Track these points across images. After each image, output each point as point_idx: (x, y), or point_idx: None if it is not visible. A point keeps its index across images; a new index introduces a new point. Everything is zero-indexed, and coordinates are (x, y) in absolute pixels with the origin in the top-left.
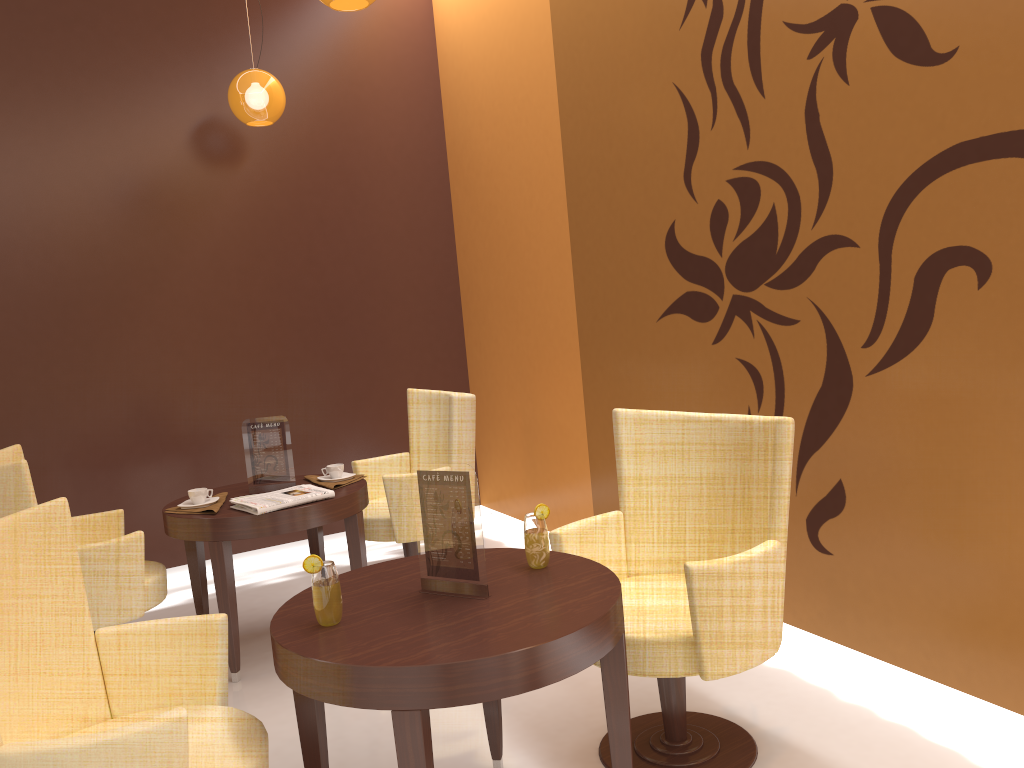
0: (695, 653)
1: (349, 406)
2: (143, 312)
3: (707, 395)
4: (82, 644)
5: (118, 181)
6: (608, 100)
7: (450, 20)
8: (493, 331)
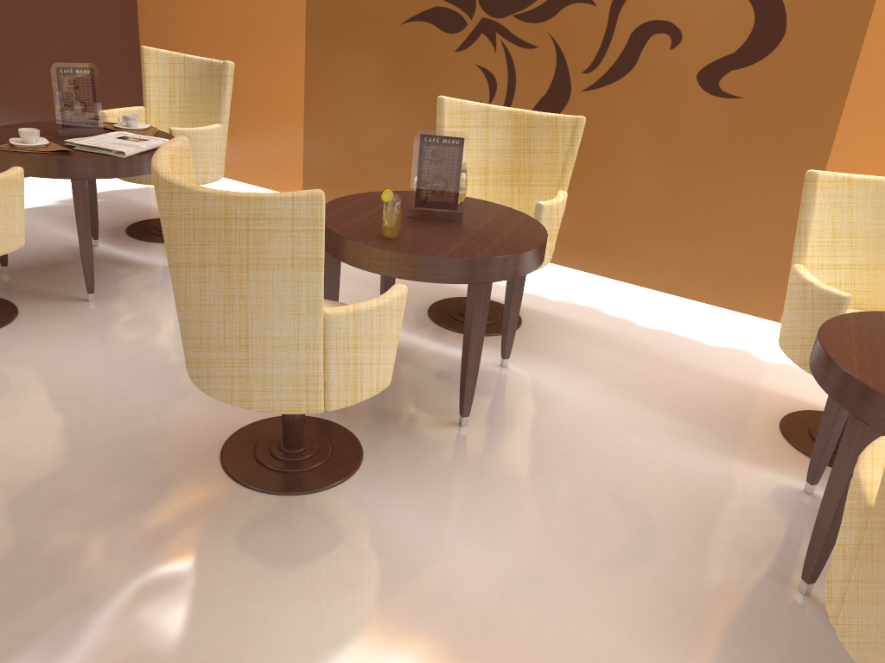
0: None
1: (34, 51)
2: None
3: (443, 88)
4: None
5: None
6: None
7: None
8: None
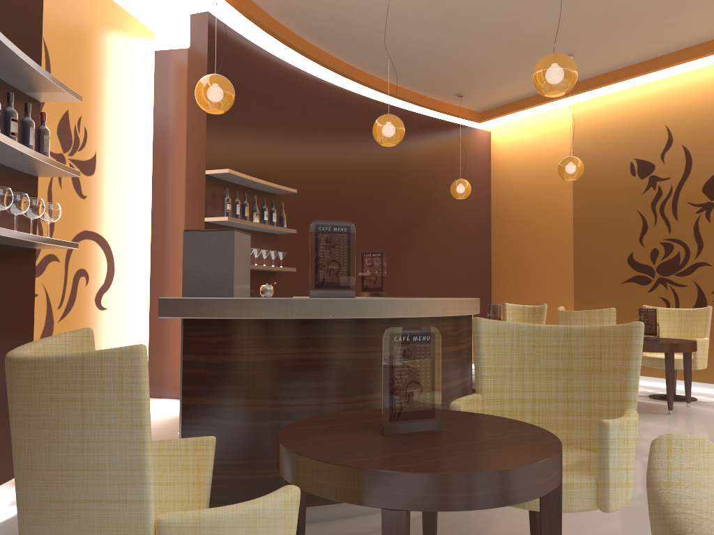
0: (692, 363)
1: None
2: (402, 263)
3: None
4: None
5: (400, 212)
6: (602, 210)
7: (503, 164)
8: (514, 286)
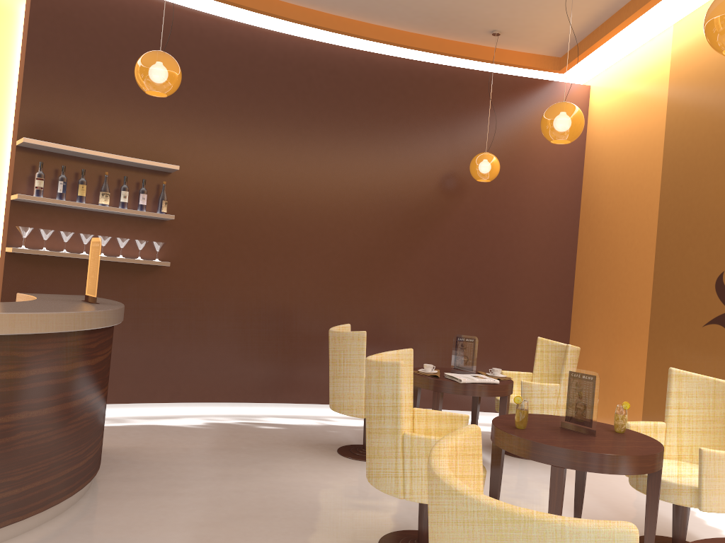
0: (697, 496)
1: (496, 340)
2: (401, 268)
3: None
4: (408, 411)
5: (403, 200)
6: (692, 196)
7: (597, 131)
8: (592, 314)
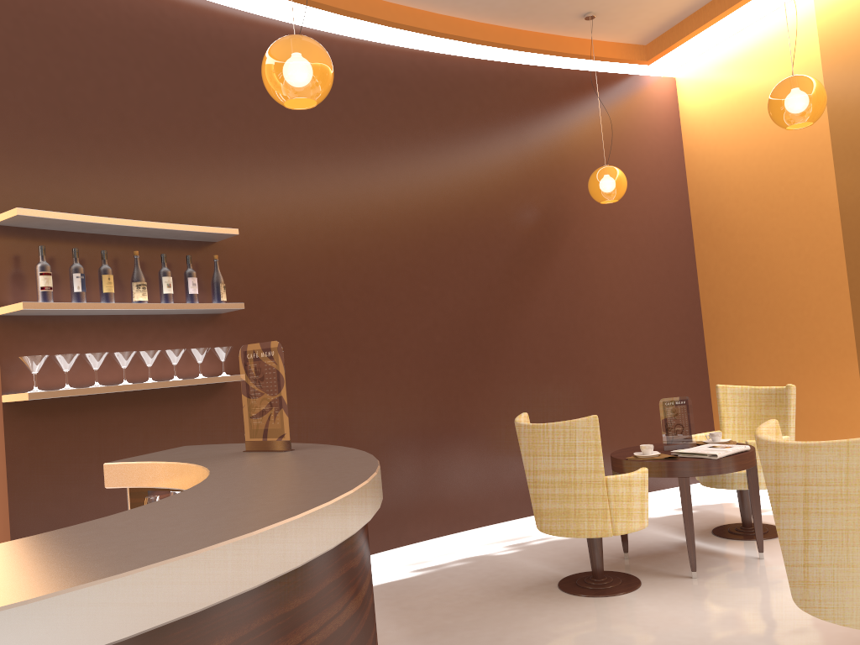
0: None
1: (635, 401)
2: (515, 331)
3: None
4: None
5: (502, 241)
6: None
7: (702, 130)
8: (744, 346)
